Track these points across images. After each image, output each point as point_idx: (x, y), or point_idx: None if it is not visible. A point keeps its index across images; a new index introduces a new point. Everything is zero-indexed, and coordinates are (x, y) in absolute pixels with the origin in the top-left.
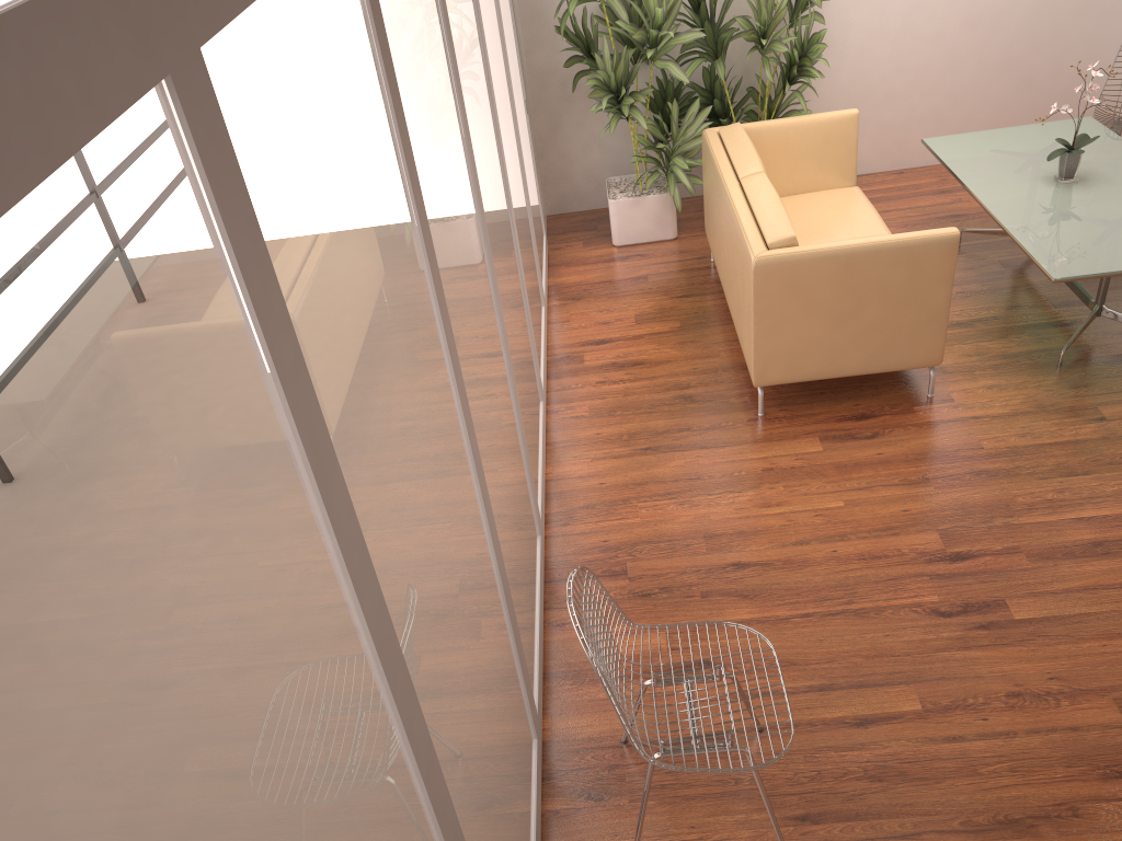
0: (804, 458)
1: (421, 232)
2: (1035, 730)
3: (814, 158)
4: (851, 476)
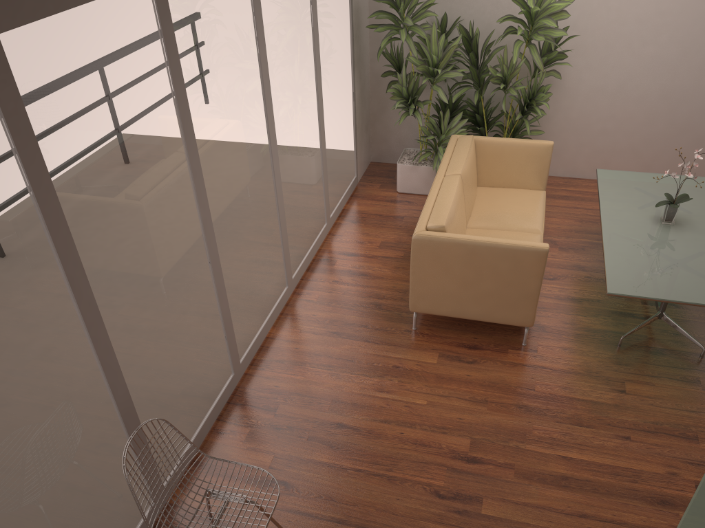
0: (422, 365)
1: (42, 215)
2: None
3: (519, 167)
4: (442, 386)
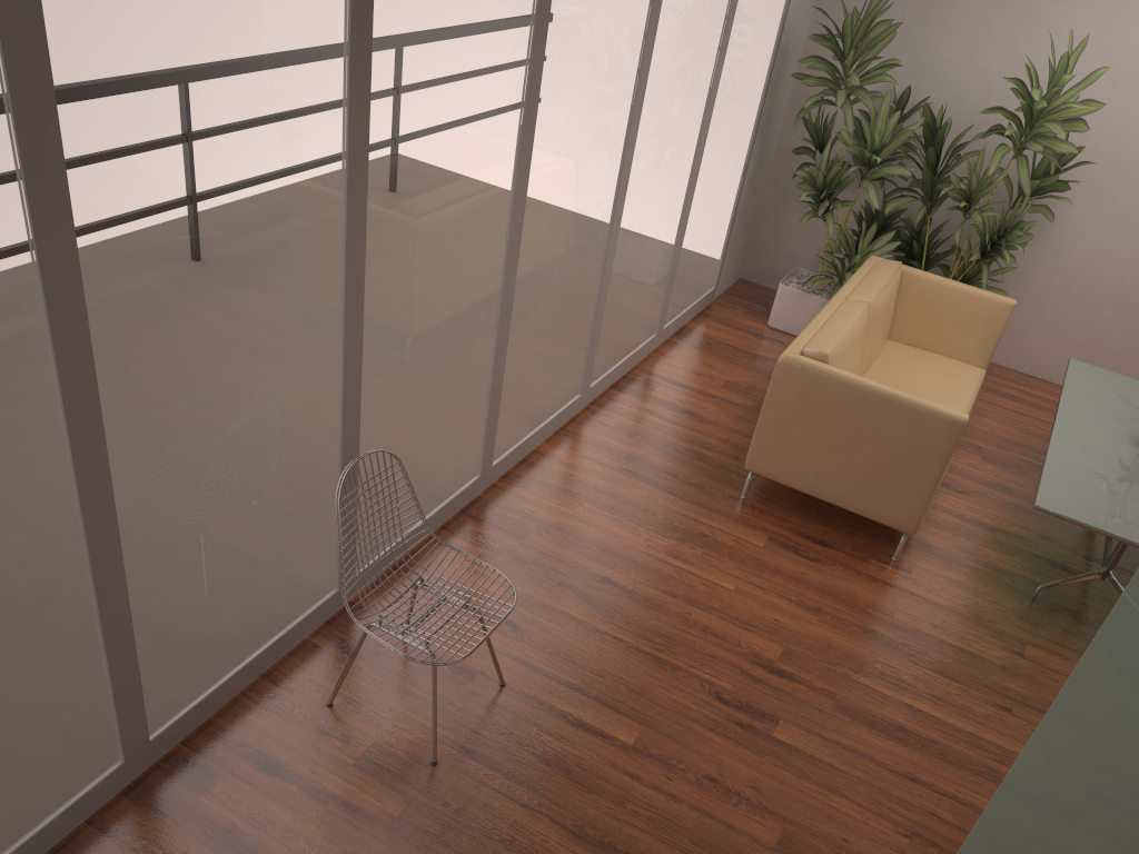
0: (741, 543)
1: (347, 134)
2: (698, 809)
3: (956, 325)
4: (762, 575)
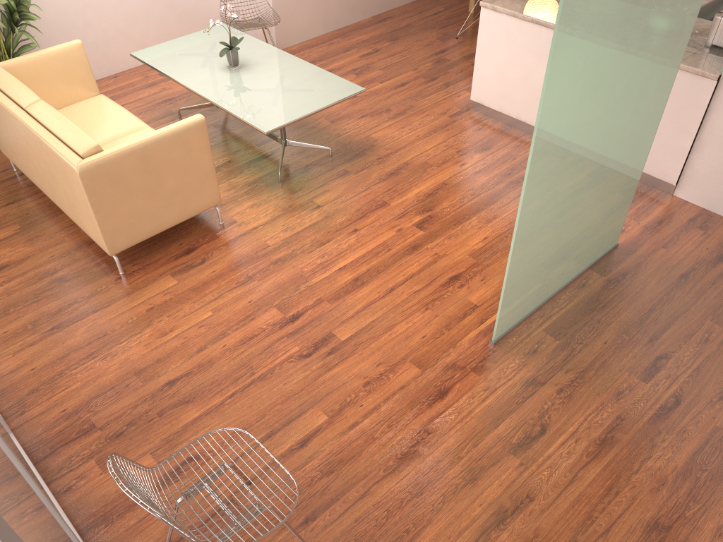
0: (169, 292)
1: None
2: (387, 398)
3: (64, 79)
4: (206, 293)
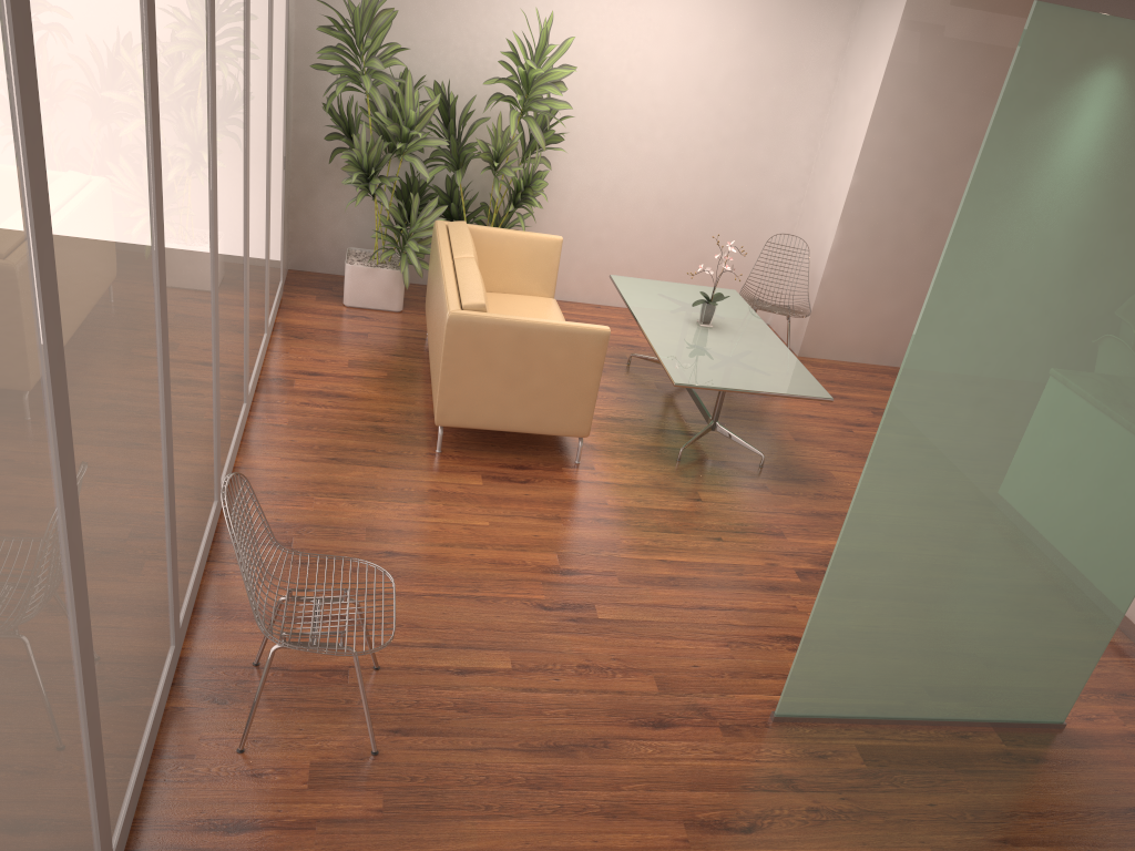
0: (466, 487)
1: (153, 151)
2: (593, 691)
3: (523, 267)
4: (500, 506)
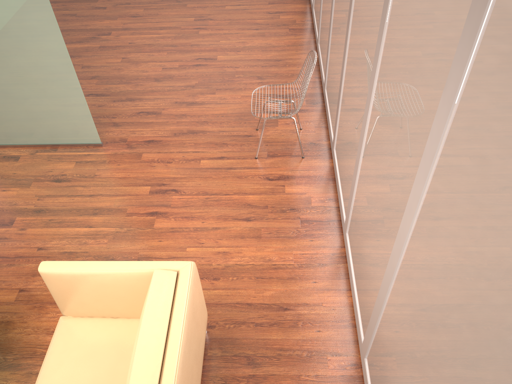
0: None
1: None
2: (170, 152)
3: None
4: None
